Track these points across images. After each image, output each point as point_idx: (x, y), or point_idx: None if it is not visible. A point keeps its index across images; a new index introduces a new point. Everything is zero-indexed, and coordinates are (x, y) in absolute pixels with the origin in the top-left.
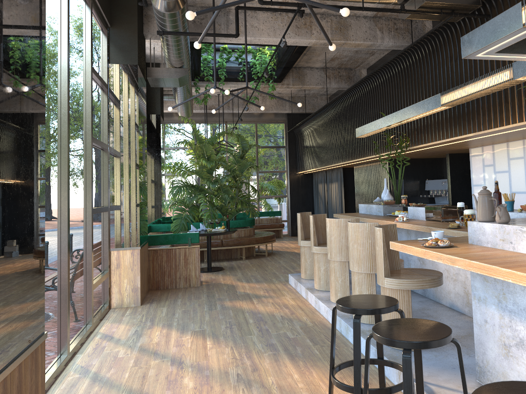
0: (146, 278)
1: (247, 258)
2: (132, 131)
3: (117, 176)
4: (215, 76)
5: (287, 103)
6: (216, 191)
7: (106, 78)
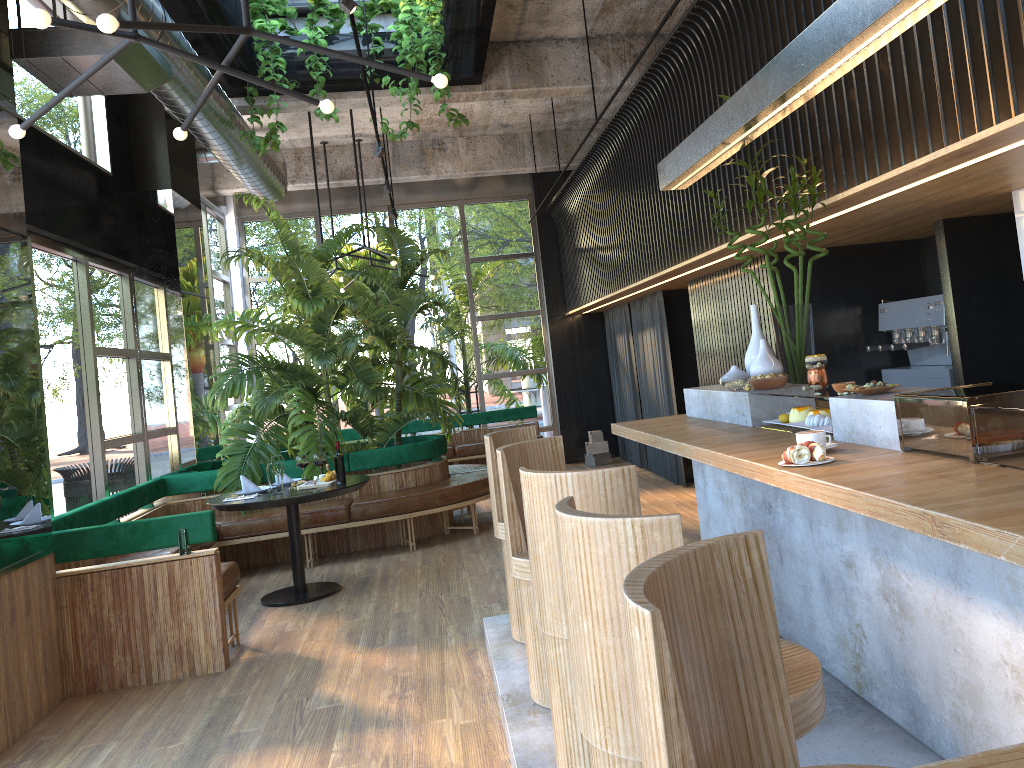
0: (40, 670)
1: (425, 545)
2: None
3: None
4: (131, 0)
5: (527, 150)
6: (342, 375)
7: None
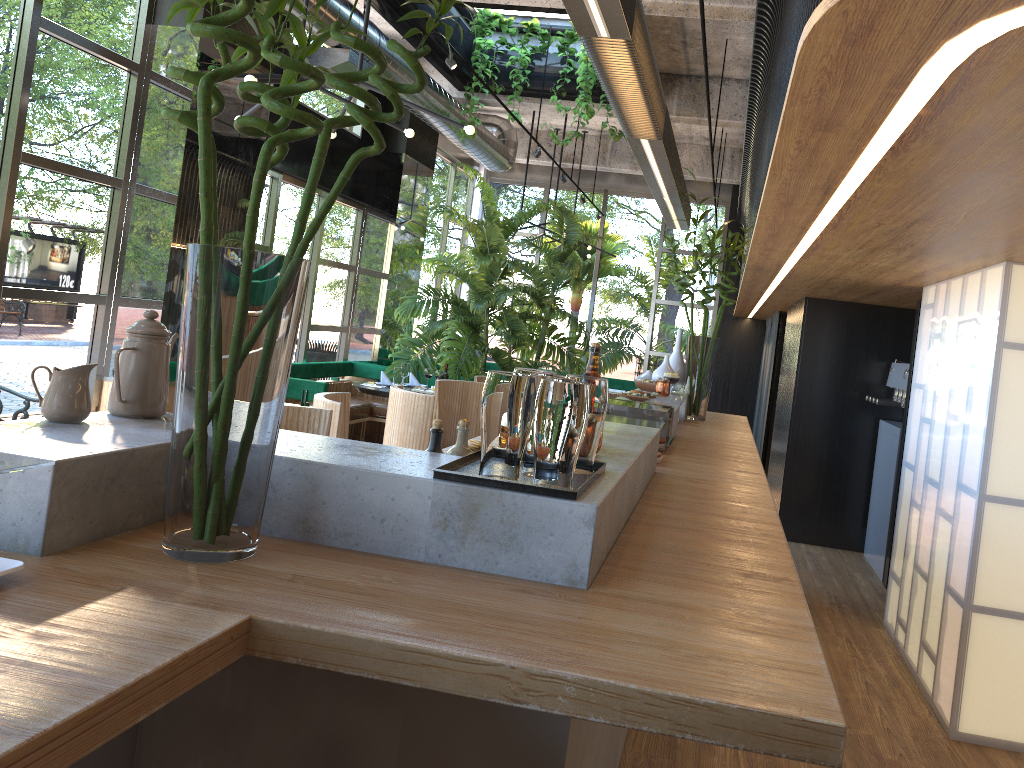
0: None
1: None
2: (173, 158)
3: (134, 242)
4: None
5: (727, 163)
6: (499, 320)
7: (139, 52)
